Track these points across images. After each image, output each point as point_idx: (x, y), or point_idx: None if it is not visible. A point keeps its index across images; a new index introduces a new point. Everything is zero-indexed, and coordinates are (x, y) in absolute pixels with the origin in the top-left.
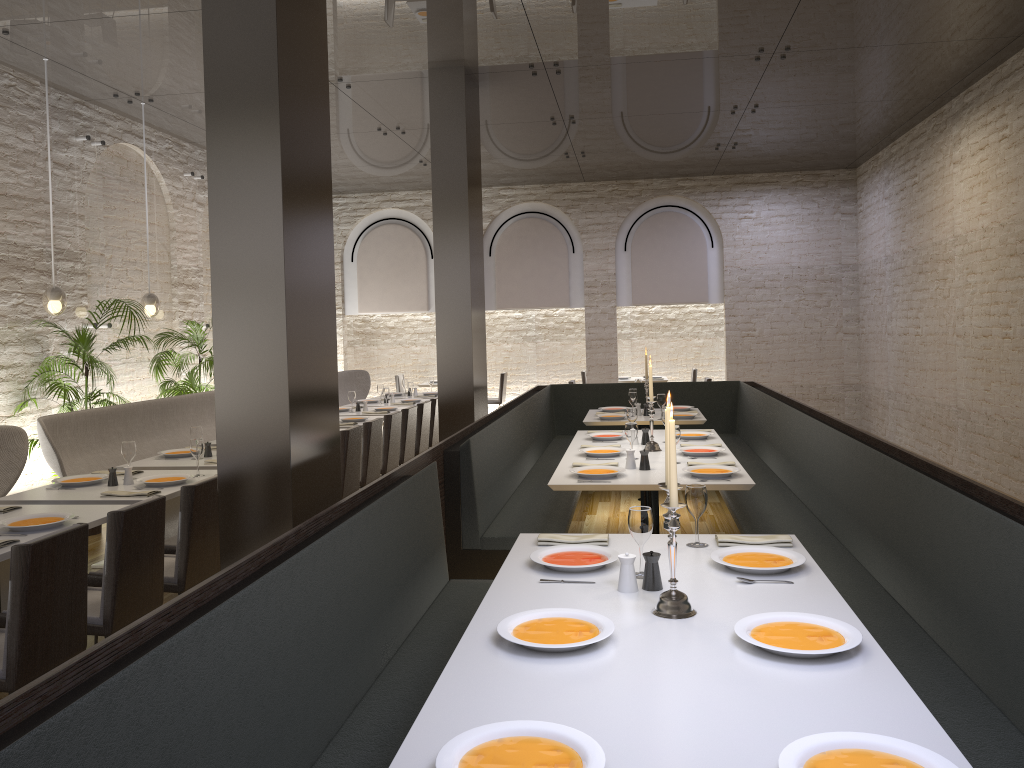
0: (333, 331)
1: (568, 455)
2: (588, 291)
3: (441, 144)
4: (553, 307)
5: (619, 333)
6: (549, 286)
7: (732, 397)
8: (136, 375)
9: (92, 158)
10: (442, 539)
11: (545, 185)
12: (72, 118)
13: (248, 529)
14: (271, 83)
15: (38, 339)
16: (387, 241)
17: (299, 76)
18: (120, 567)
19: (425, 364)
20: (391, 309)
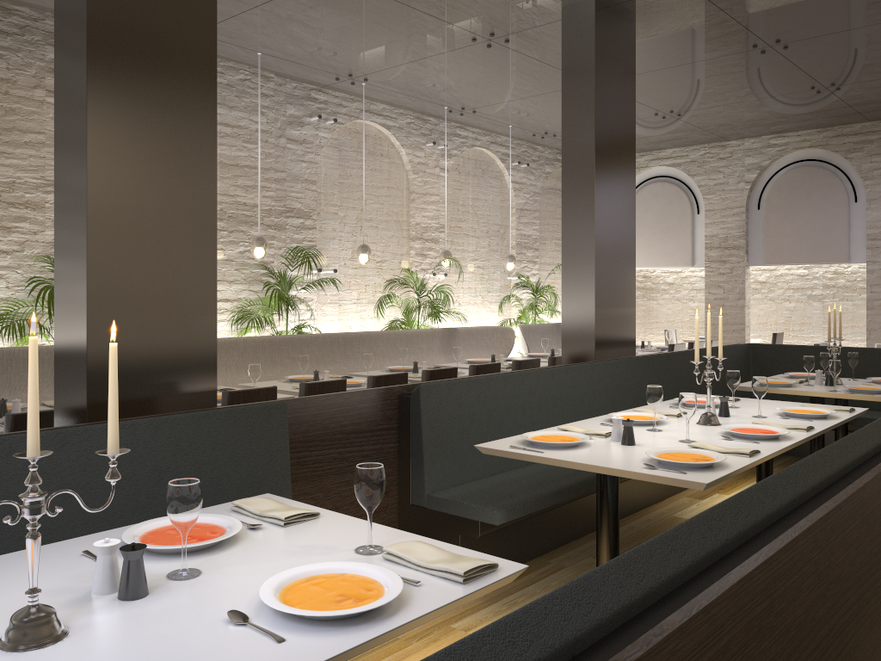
0: (208, 259)
1: (598, 418)
2: (871, 244)
3: (571, 83)
4: (828, 263)
5: None
6: (824, 239)
7: None
8: (362, 313)
9: (323, 133)
10: (282, 487)
11: (822, 129)
12: (304, 101)
13: None
14: (83, 9)
15: (261, 279)
16: (654, 198)
17: (140, 1)
18: None
19: (702, 320)
20: (656, 264)
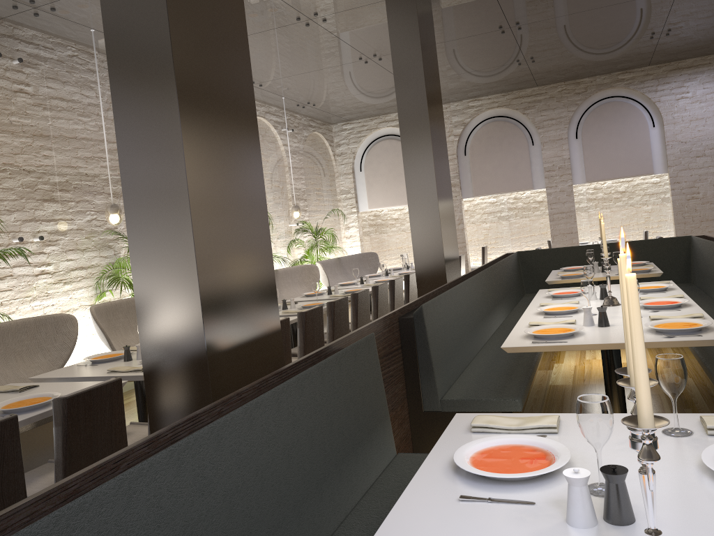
0: (262, 208)
1: (527, 314)
2: (547, 175)
3: (400, 53)
4: (519, 190)
5: (577, 207)
6: (515, 174)
7: (685, 250)
8: None
9: None
10: (385, 413)
11: (505, 93)
12: None
13: (173, 414)
14: None
15: (110, 245)
16: (385, 153)
17: None
18: (68, 452)
19: None
20: (392, 204)
